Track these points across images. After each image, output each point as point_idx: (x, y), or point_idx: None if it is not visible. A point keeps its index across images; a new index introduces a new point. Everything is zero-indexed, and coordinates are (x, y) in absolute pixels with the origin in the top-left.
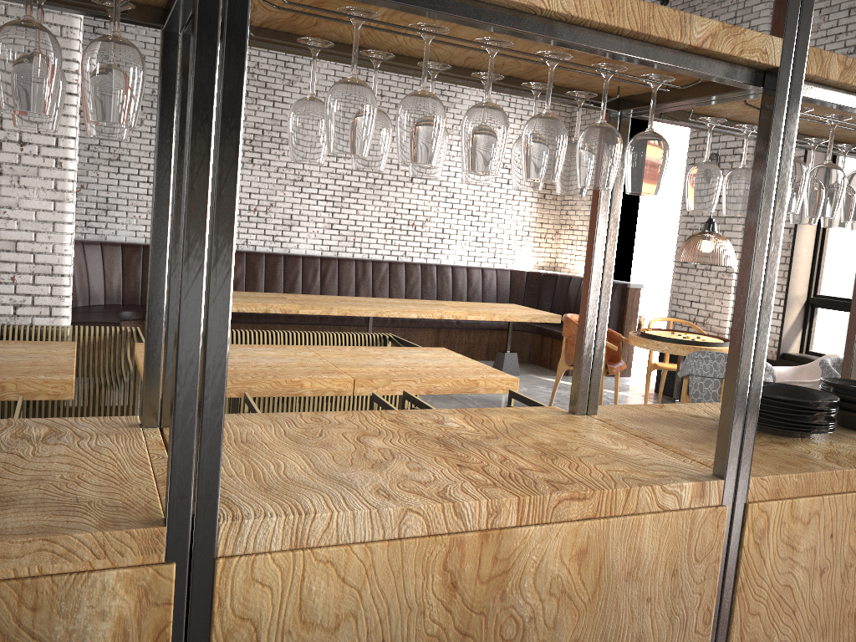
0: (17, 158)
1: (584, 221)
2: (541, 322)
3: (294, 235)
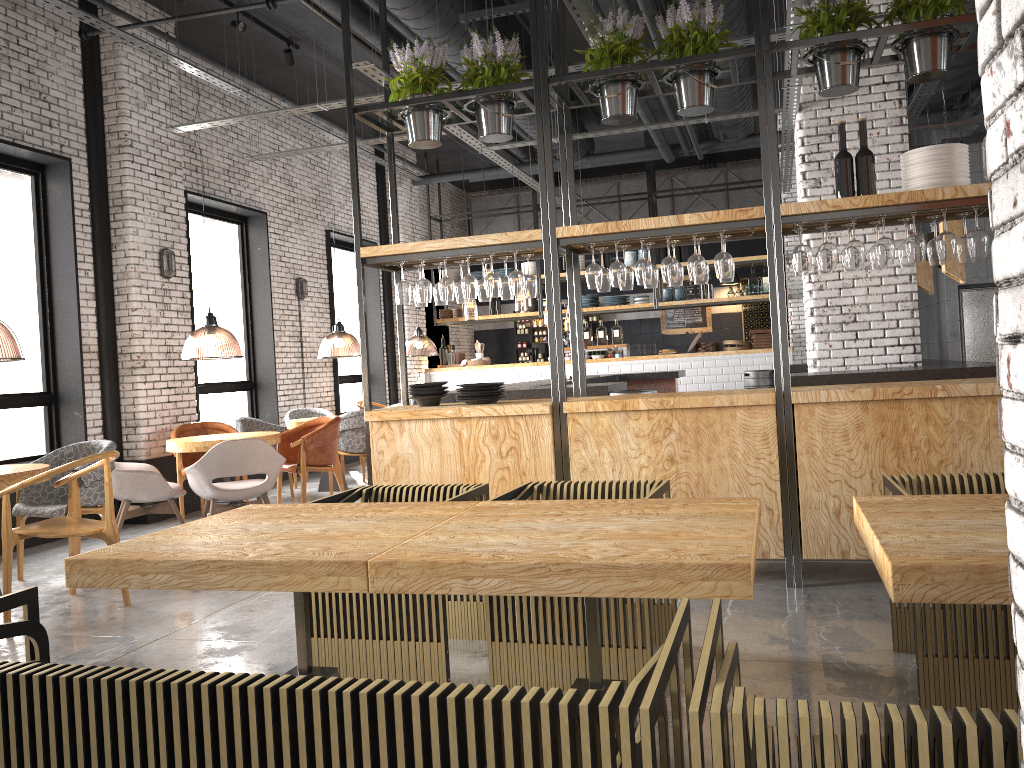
0: None
1: None
2: None
3: None
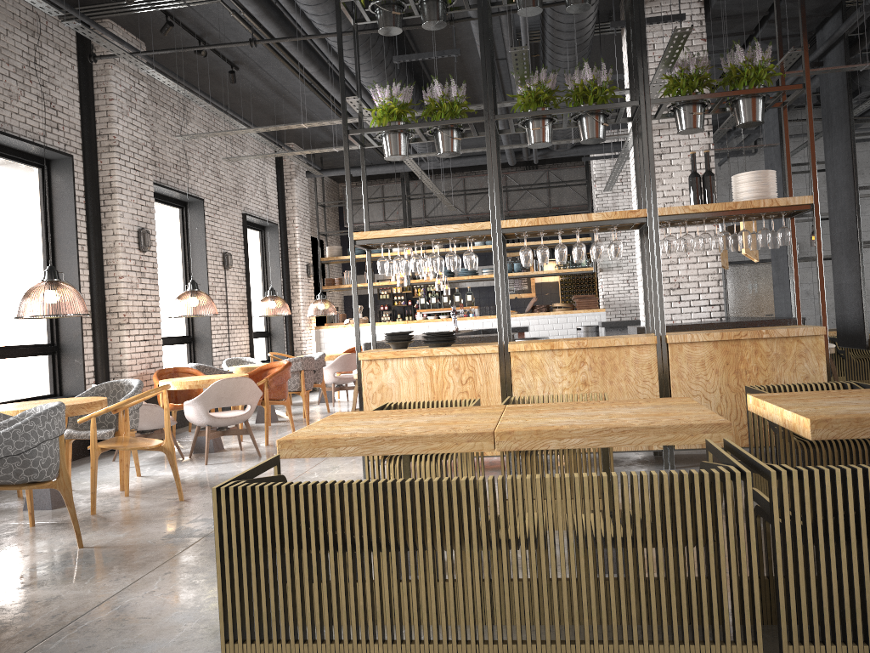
0: None
1: None
2: None
3: None
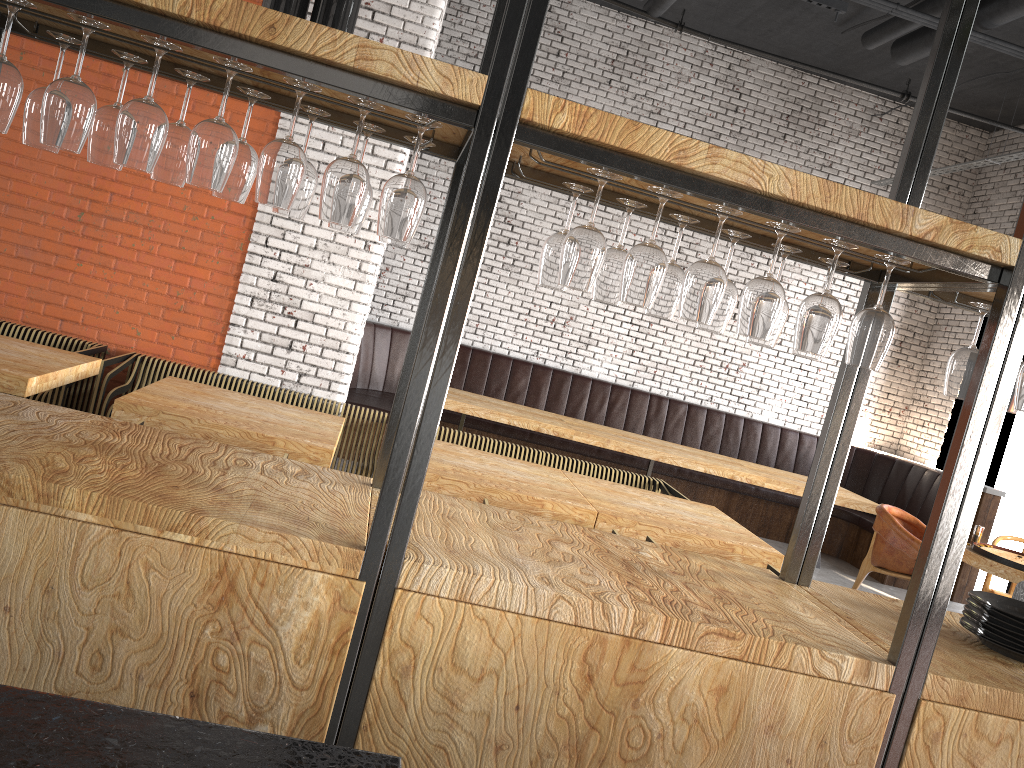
0: (332, 235)
1: (943, 400)
2: (856, 509)
3: (589, 355)
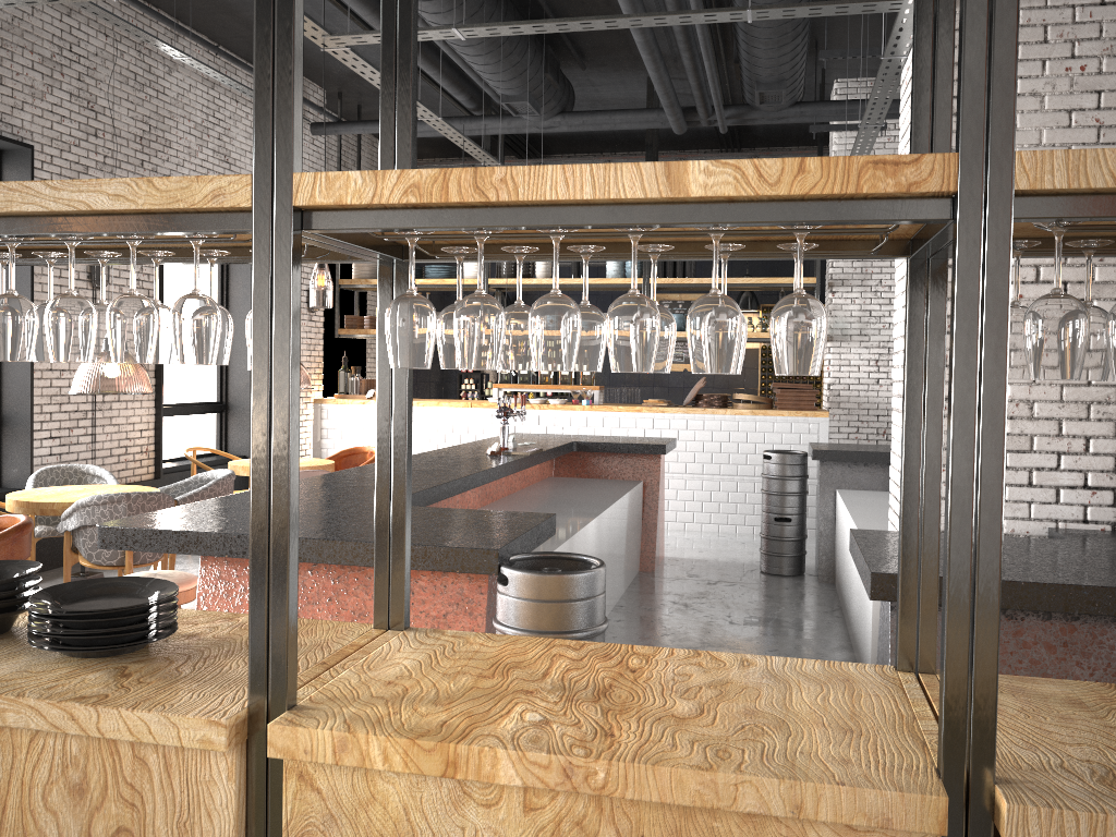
0: None
1: None
2: None
3: None
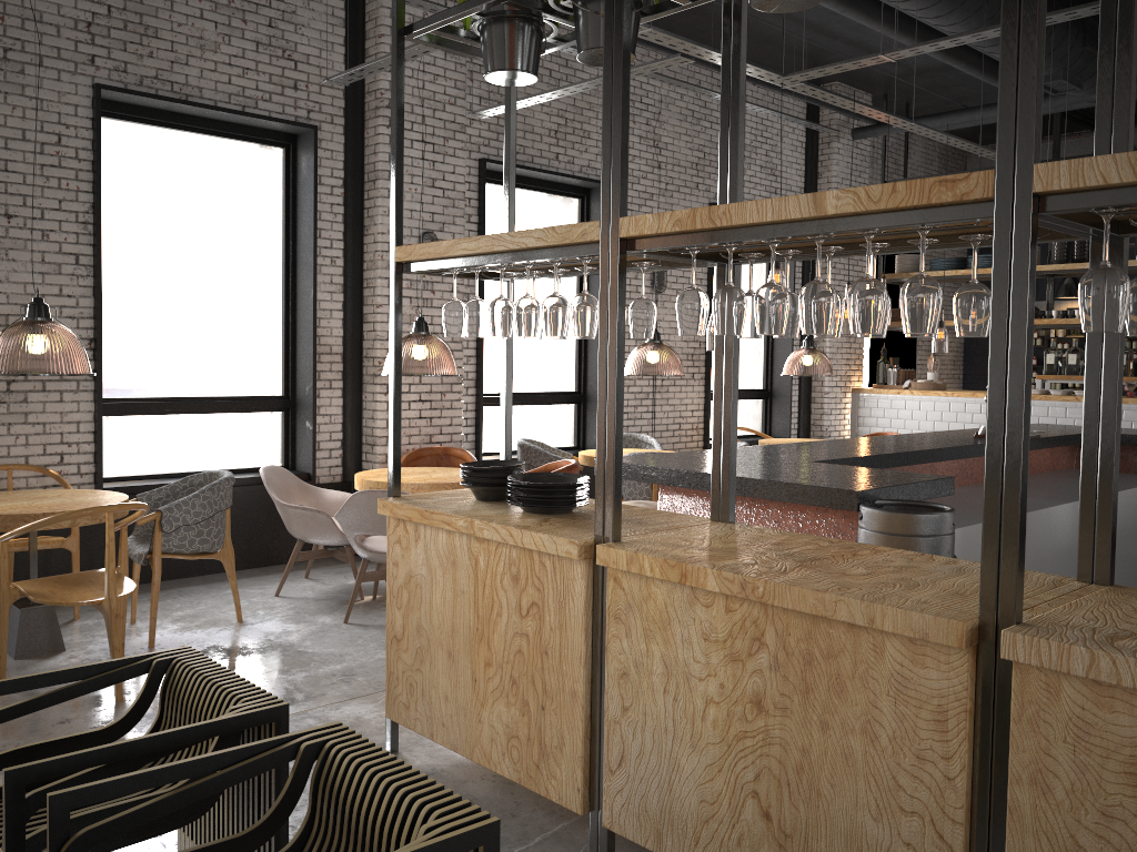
0: None
1: None
2: None
3: None
